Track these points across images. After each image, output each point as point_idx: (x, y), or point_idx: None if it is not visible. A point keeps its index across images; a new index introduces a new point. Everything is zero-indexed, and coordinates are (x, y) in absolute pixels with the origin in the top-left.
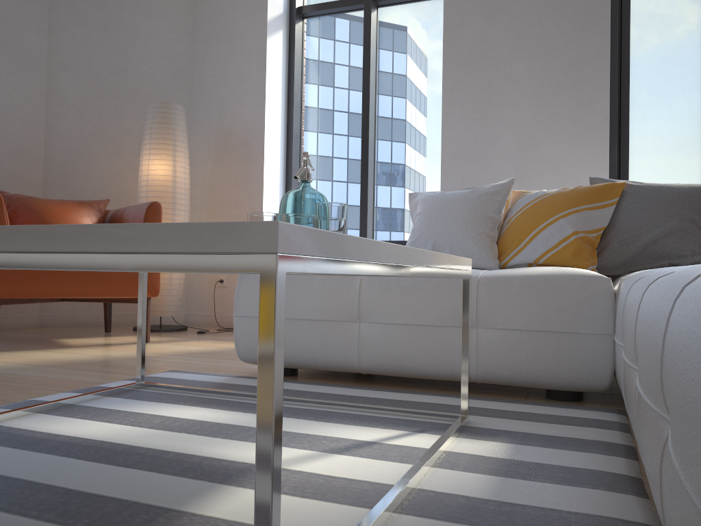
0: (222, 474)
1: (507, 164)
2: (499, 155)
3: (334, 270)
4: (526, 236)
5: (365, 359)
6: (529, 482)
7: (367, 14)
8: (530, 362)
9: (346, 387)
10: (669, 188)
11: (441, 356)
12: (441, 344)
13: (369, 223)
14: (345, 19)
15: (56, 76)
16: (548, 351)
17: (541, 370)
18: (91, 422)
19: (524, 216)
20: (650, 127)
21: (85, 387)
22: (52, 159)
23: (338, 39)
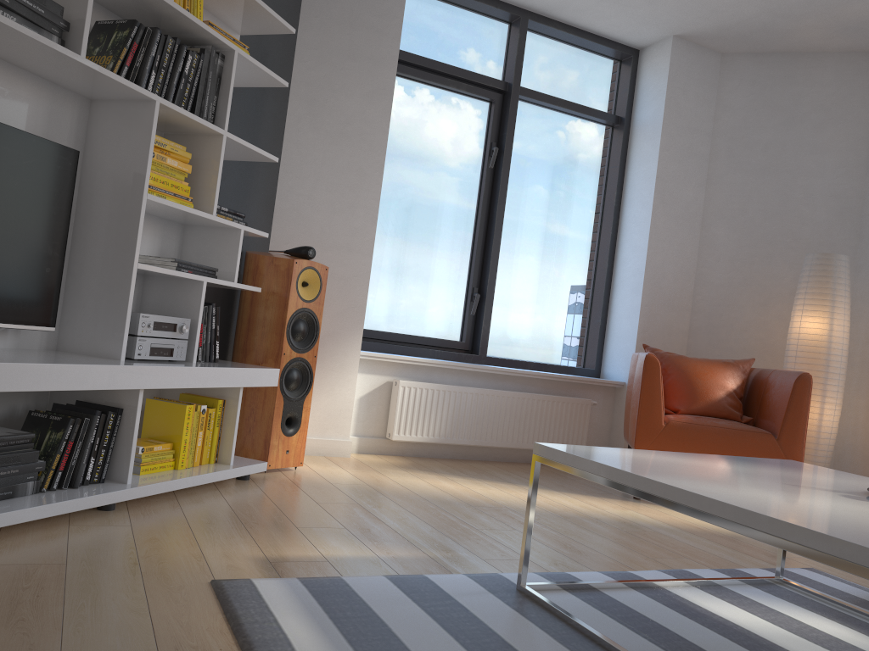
0: None
1: None
2: None
3: None
4: None
5: None
6: None
7: None
8: None
9: None
10: None
11: None
12: None
13: None
14: None
15: (709, 226)
16: None
17: None
18: (737, 609)
19: None
20: None
21: (727, 567)
22: (698, 309)
23: None
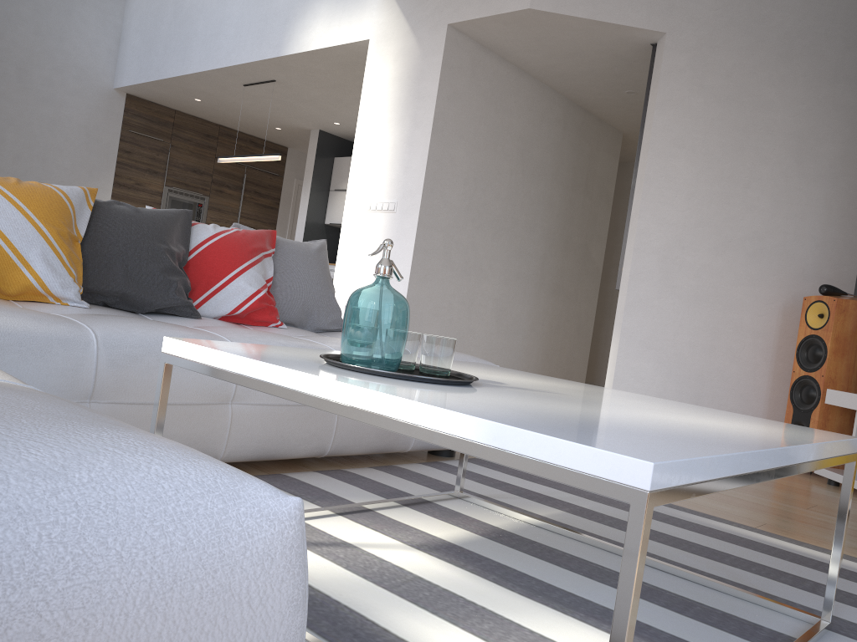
0: (452, 550)
1: None
2: None
3: None
4: None
5: None
6: None
7: None
8: None
9: None
10: None
11: None
12: None
13: None
14: None
15: None
16: None
17: None
18: None
19: None
20: None
21: None
22: None
23: None
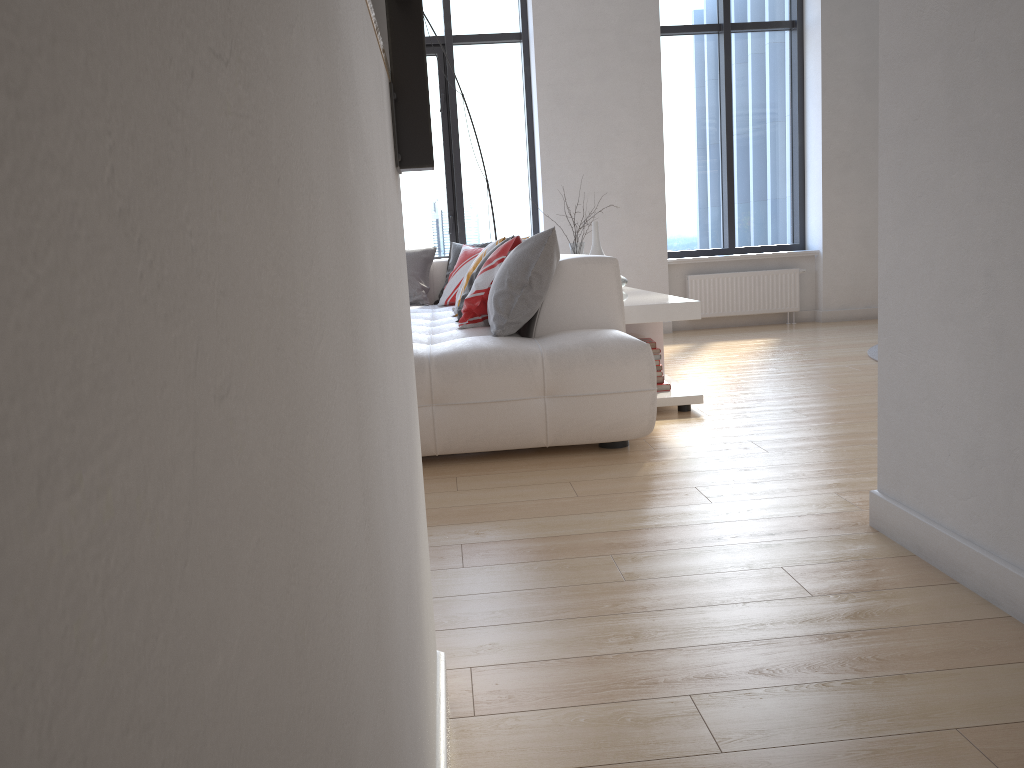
0: None
1: None
2: None
3: None
4: None
5: None
6: None
7: None
8: None
9: None
10: None
11: None
12: None
13: None
14: None
15: None
16: None
17: None
18: None
19: None
20: (411, 179)
21: None
22: None
23: None
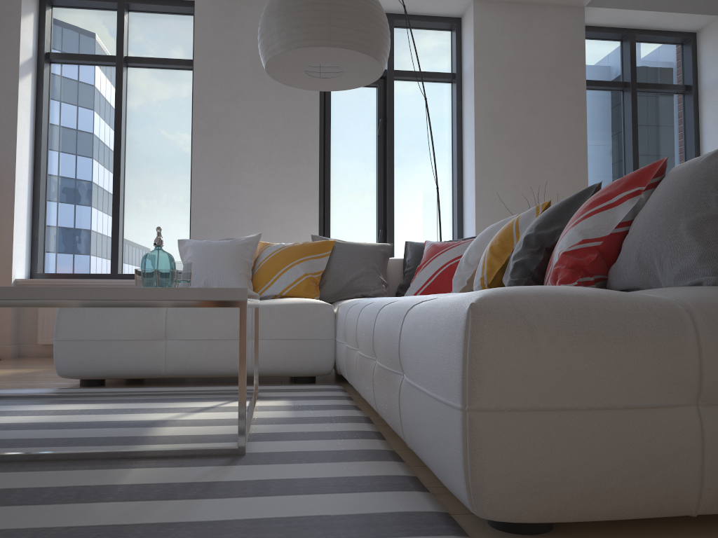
0: (142, 424)
1: (245, 216)
2: (239, 208)
3: (250, 306)
4: (273, 276)
5: (170, 366)
6: (308, 411)
7: (119, 72)
8: (286, 359)
9: (159, 387)
10: (360, 246)
11: (227, 360)
12: (228, 351)
13: (120, 258)
14: (95, 72)
15: None
16: (297, 351)
17: (293, 364)
18: (1, 417)
19: (271, 261)
20: (344, 194)
21: None
22: None
23: (88, 88)
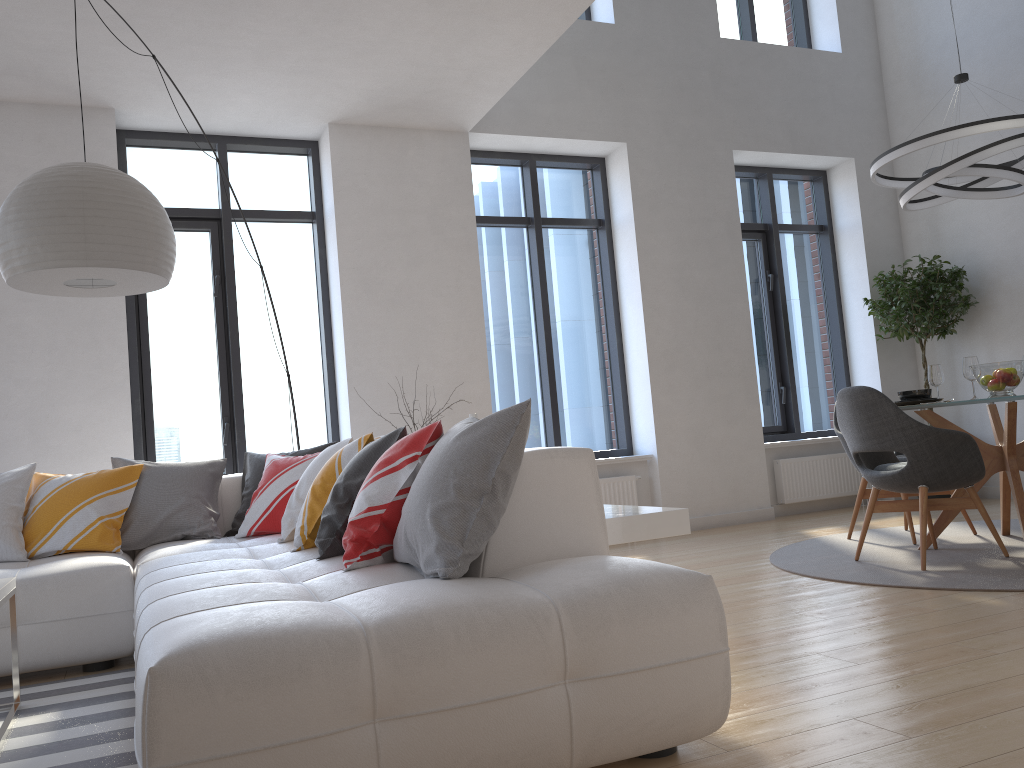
0: None
1: (21, 425)
2: (10, 415)
3: None
4: (54, 524)
5: None
6: (77, 727)
7: None
8: (68, 645)
9: None
10: (179, 468)
11: None
12: None
13: None
14: None
15: None
16: (83, 633)
17: (78, 649)
18: None
19: (50, 504)
20: (172, 377)
21: None
22: None
23: None
